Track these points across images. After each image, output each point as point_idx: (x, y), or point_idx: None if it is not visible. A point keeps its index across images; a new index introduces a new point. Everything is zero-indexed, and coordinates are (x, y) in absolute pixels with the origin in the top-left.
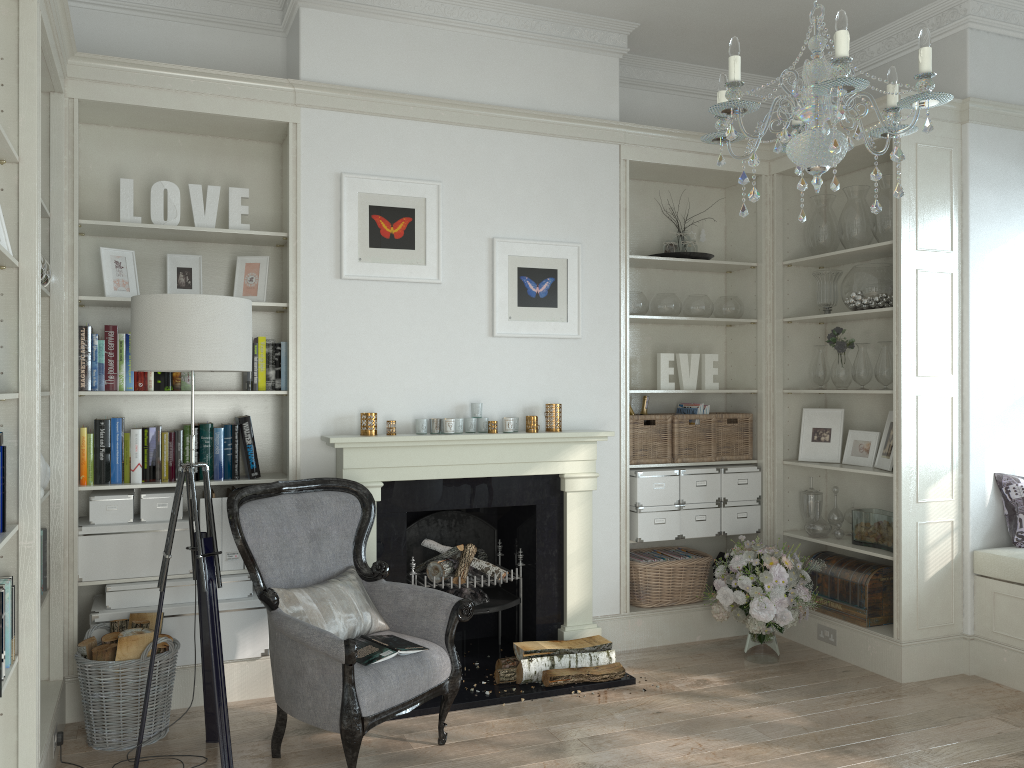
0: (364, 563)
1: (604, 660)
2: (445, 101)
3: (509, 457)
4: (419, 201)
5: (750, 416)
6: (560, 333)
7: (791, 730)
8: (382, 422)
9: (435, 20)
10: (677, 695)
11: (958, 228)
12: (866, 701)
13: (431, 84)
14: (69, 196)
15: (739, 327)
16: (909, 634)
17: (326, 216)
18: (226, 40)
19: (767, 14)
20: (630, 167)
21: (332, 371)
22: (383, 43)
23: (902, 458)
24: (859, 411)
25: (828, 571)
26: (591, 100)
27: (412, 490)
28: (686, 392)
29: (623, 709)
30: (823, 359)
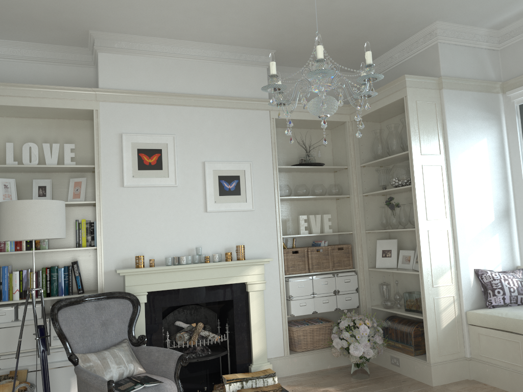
0: (134, 336)
1: (271, 382)
2: (175, 94)
3: (216, 275)
4: (164, 145)
5: (350, 245)
6: (243, 208)
7: None
8: (148, 260)
9: (168, 55)
10: None
11: (443, 142)
12: None
13: (168, 86)
14: None
15: (342, 199)
16: (435, 359)
17: (114, 155)
18: (64, 71)
19: (338, 42)
20: (277, 121)
21: (120, 235)
22: (142, 67)
23: (422, 264)
24: (405, 240)
25: (393, 326)
26: (253, 89)
27: (164, 295)
28: (314, 235)
29: None
30: (384, 214)
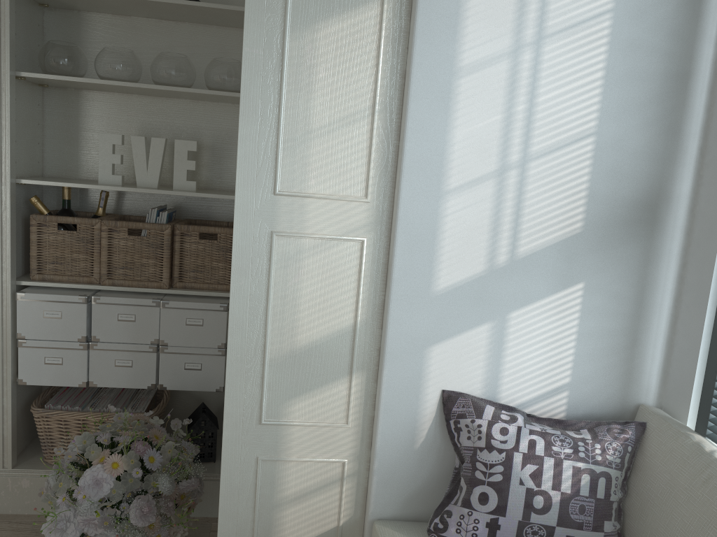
0: None
1: None
2: None
3: None
4: None
5: None
6: None
7: None
8: None
9: None
10: None
11: None
12: None
13: None
14: None
15: None
16: None
17: None
18: None
19: None
20: None
21: None
22: None
23: (229, 344)
24: None
25: None
26: None
27: None
28: (120, 190)
29: None
30: None
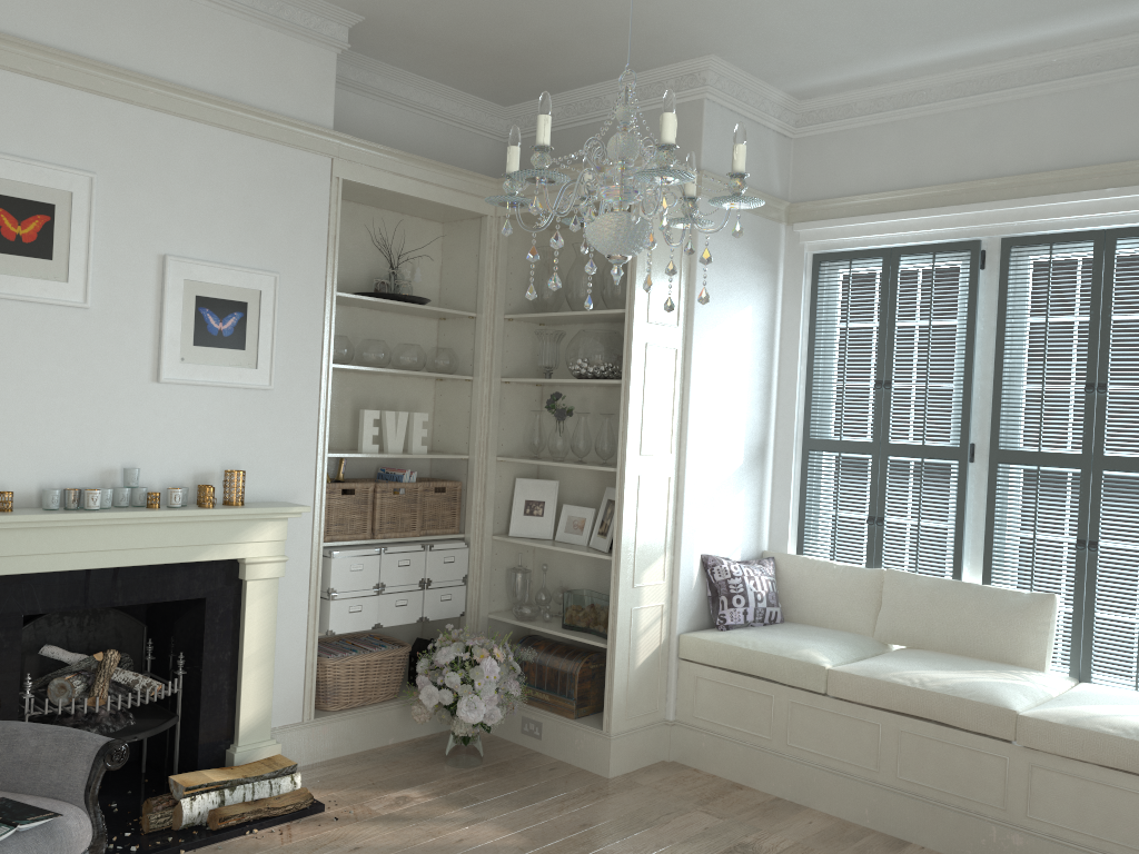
0: None
1: (288, 787)
2: (108, 67)
3: (175, 539)
4: (63, 195)
5: (460, 485)
6: (247, 382)
7: (507, 853)
8: None
9: None
10: (376, 821)
11: (685, 303)
12: (578, 805)
13: (88, 40)
14: None
15: (451, 382)
16: (618, 726)
17: None
18: None
19: (509, 39)
20: (341, 186)
21: None
22: None
23: (622, 541)
24: (573, 483)
25: (536, 658)
26: (301, 98)
27: (34, 586)
28: (392, 457)
29: (314, 849)
30: (540, 425)
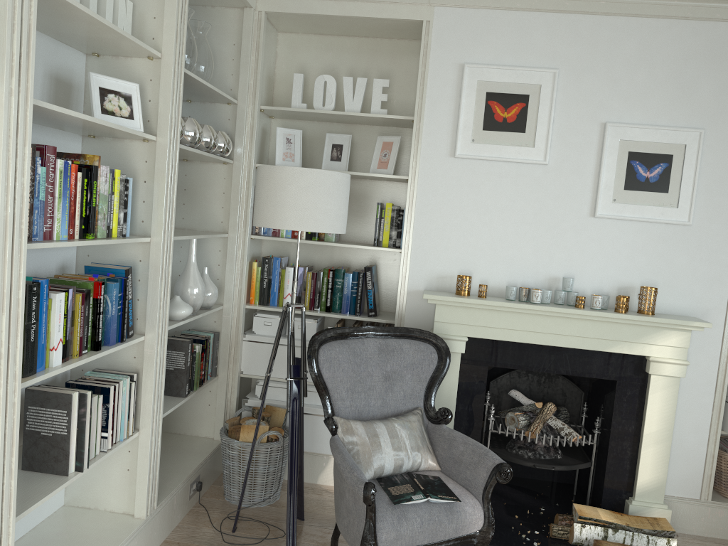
0: (432, 407)
1: None
2: None
3: (592, 332)
4: (534, 88)
5: None
6: (667, 218)
7: None
8: (478, 285)
9: None
10: None
11: None
12: None
13: None
14: (253, 88)
15: None
16: None
17: (447, 102)
18: None
19: None
20: None
21: (439, 236)
22: None
23: None
24: None
25: None
26: None
27: (495, 348)
28: None
29: None
30: None
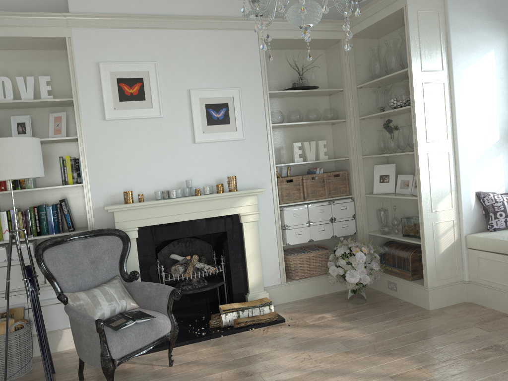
0: (125, 272)
1: (267, 311)
2: (153, 16)
3: (208, 207)
4: (145, 73)
5: (346, 172)
6: (233, 137)
7: (362, 343)
8: (137, 195)
9: None
10: (306, 327)
11: (446, 57)
12: (407, 322)
13: (145, 7)
14: None
15: (338, 124)
16: (432, 283)
17: (93, 87)
18: None
19: None
20: (267, 42)
21: (106, 170)
22: None
23: (421, 188)
24: (404, 164)
25: (391, 252)
26: (238, 7)
27: (156, 230)
28: (308, 162)
29: (274, 337)
30: (382, 137)
